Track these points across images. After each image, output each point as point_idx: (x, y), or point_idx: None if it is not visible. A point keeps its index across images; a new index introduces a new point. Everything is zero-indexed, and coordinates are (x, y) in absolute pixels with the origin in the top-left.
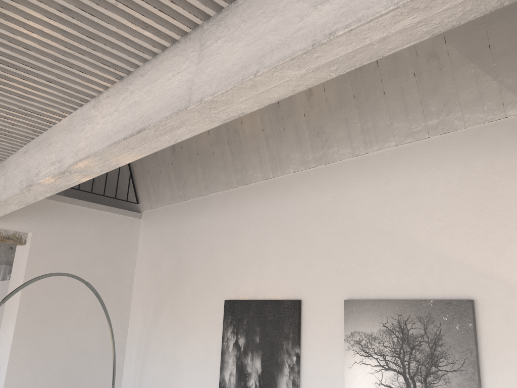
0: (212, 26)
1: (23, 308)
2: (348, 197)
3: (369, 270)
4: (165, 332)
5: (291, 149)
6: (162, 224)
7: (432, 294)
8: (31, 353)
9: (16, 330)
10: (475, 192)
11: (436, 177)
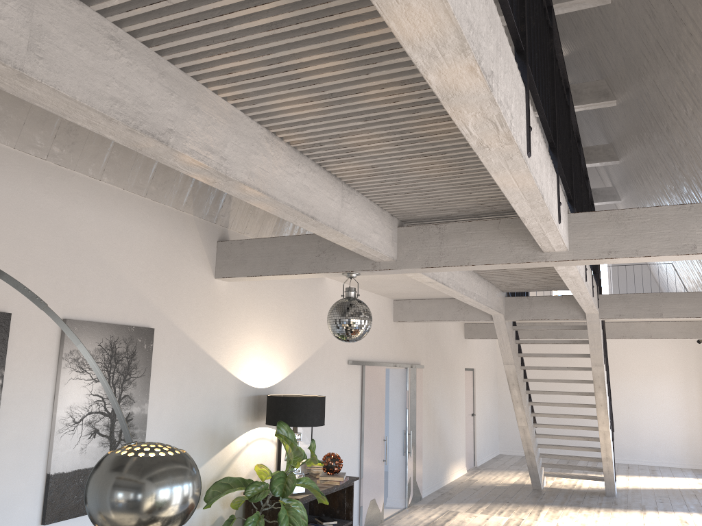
0: (346, 190)
1: None
2: (76, 214)
3: (86, 293)
4: None
5: (29, 121)
6: None
7: (129, 321)
8: None
9: None
10: (162, 253)
11: (143, 231)
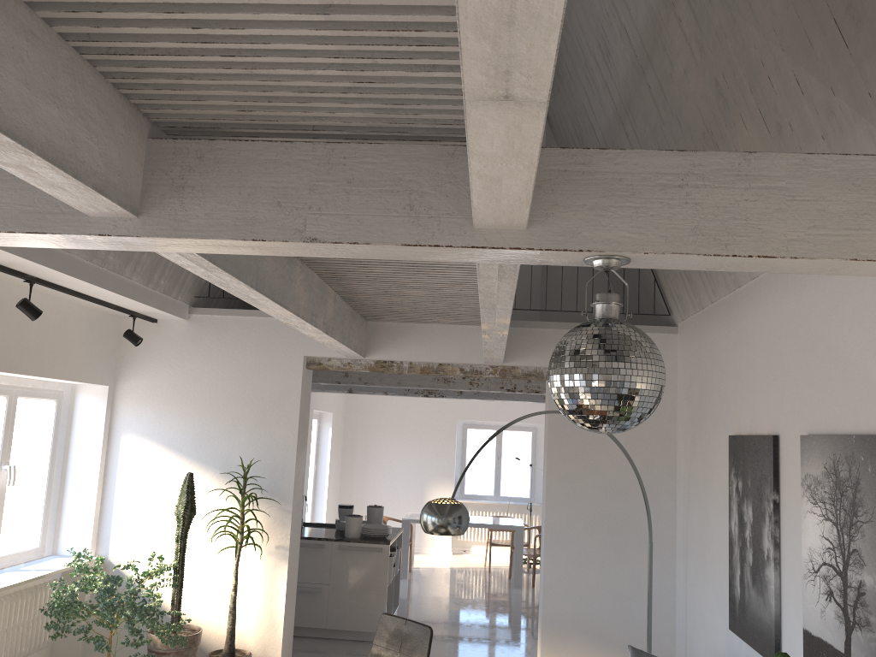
0: None
1: (552, 445)
2: (806, 302)
3: (821, 397)
4: (698, 474)
5: None
6: (690, 339)
7: (861, 428)
8: (566, 491)
9: (548, 467)
10: None
11: None
